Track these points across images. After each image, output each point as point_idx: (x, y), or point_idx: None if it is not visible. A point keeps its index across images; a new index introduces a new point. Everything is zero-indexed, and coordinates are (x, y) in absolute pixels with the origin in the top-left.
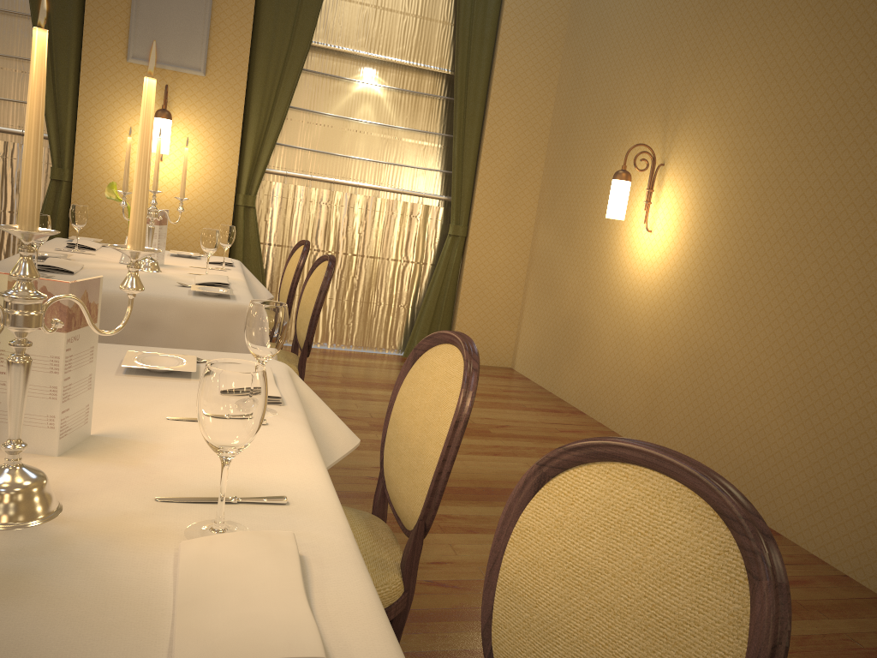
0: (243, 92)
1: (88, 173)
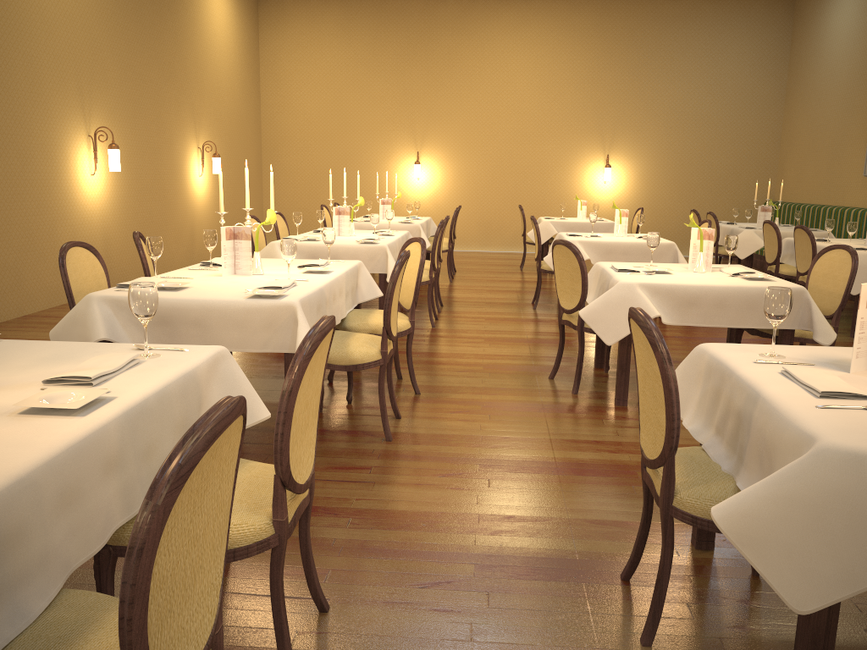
0: None
1: None
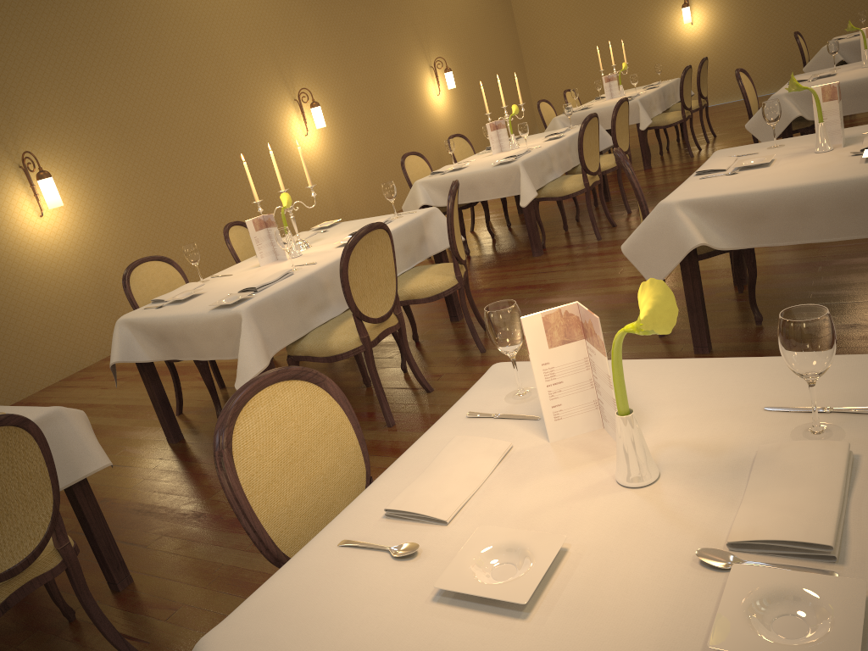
0: None
1: None
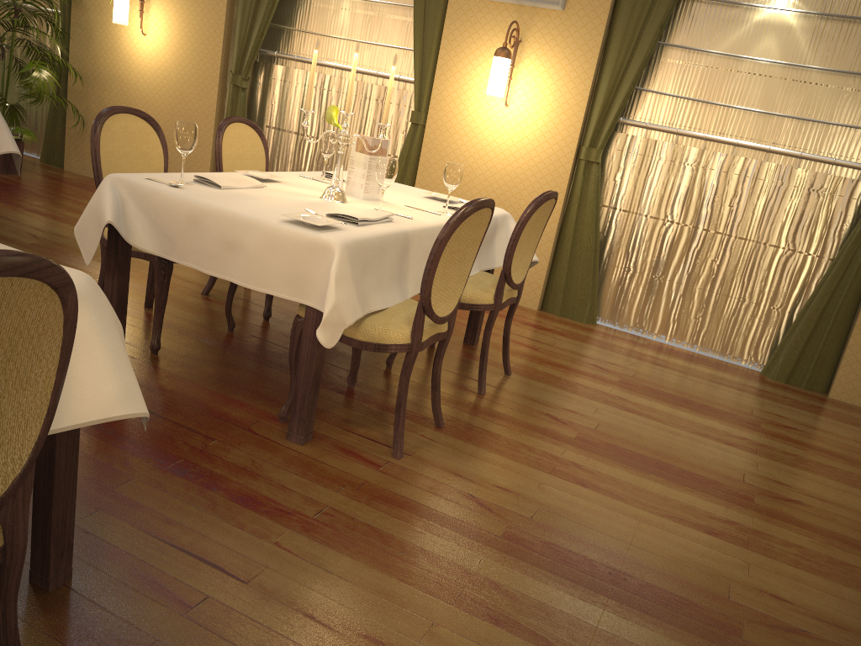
0: (602, 27)
1: (439, 117)
